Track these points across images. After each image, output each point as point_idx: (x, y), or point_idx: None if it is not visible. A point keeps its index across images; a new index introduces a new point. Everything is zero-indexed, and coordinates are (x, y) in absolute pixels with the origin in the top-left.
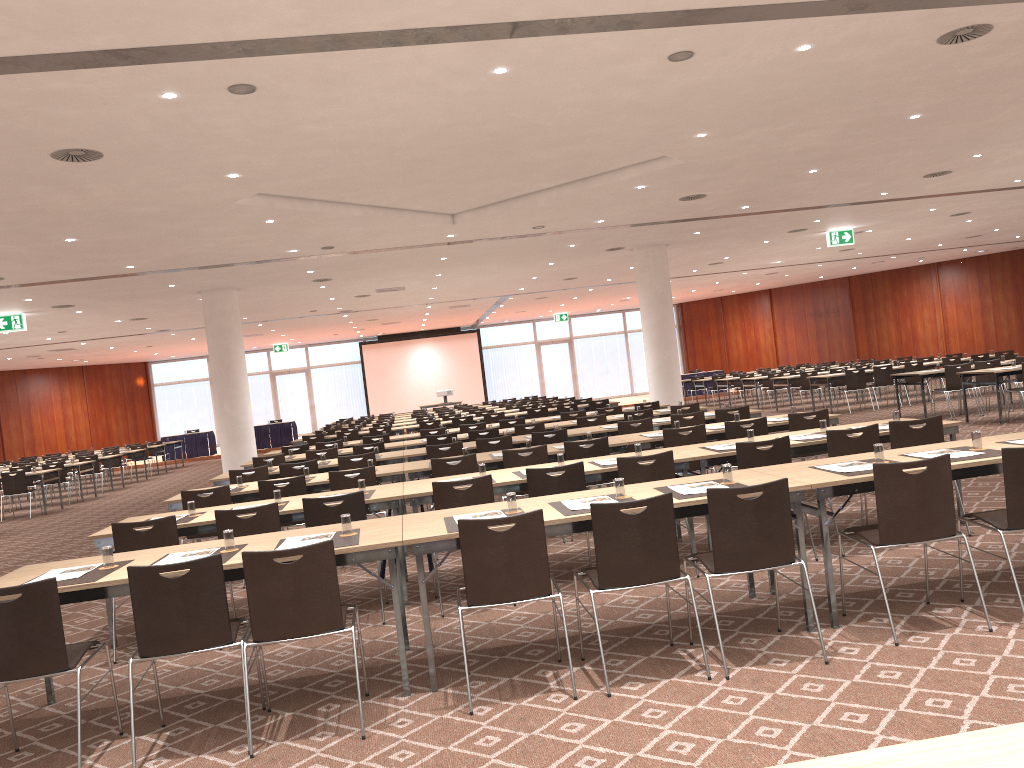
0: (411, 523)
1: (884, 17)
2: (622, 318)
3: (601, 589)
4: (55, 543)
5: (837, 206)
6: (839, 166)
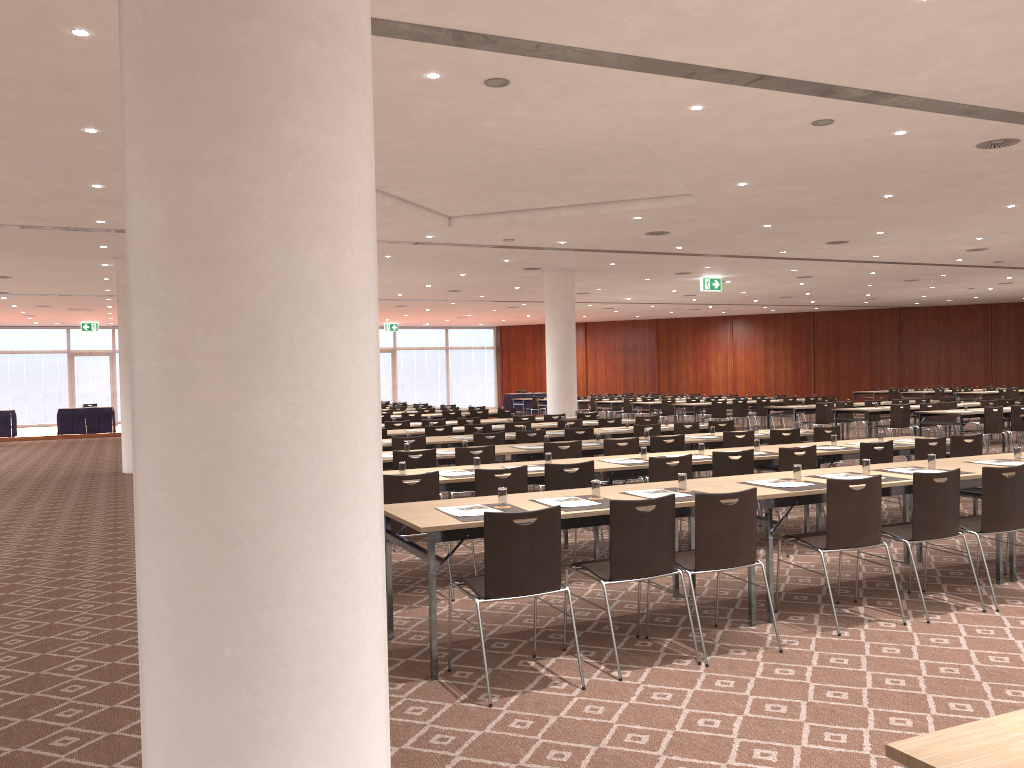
0: (717, 485)
1: (973, 122)
2: (445, 334)
3: (913, 540)
4: (4, 513)
5: (739, 257)
6: (788, 225)
